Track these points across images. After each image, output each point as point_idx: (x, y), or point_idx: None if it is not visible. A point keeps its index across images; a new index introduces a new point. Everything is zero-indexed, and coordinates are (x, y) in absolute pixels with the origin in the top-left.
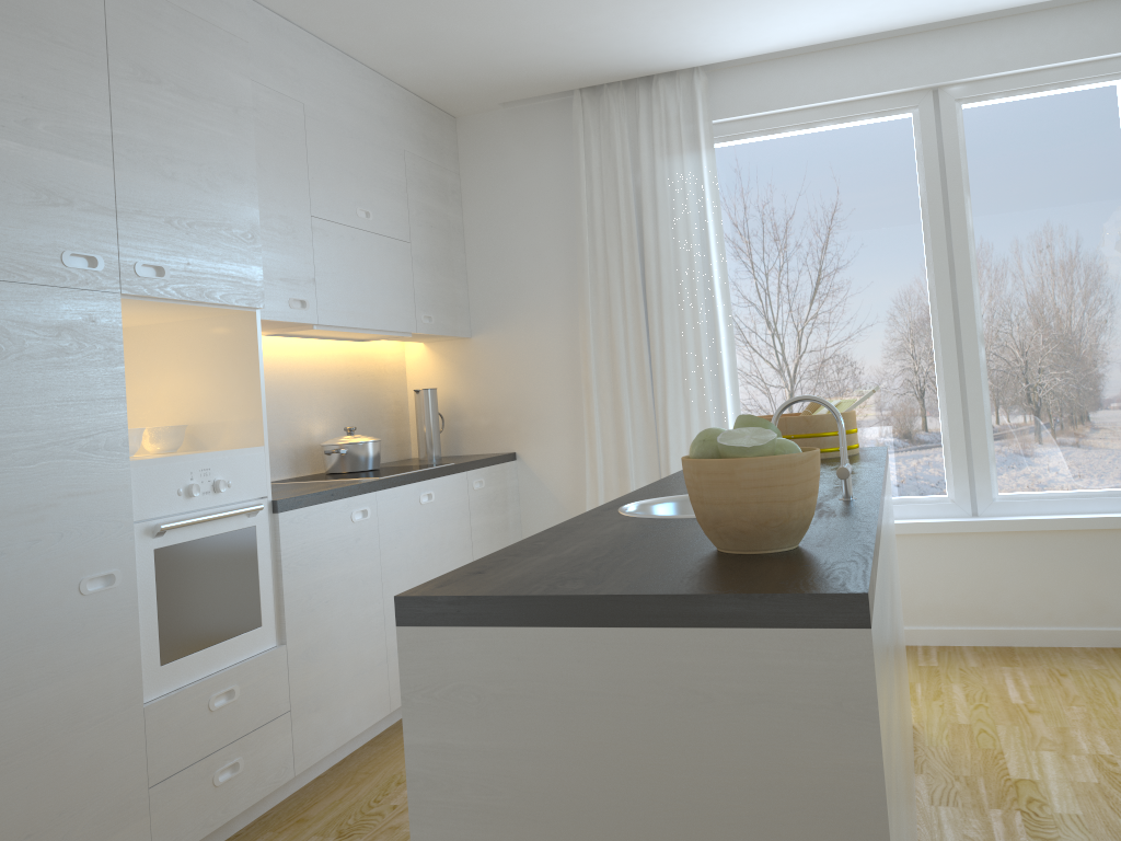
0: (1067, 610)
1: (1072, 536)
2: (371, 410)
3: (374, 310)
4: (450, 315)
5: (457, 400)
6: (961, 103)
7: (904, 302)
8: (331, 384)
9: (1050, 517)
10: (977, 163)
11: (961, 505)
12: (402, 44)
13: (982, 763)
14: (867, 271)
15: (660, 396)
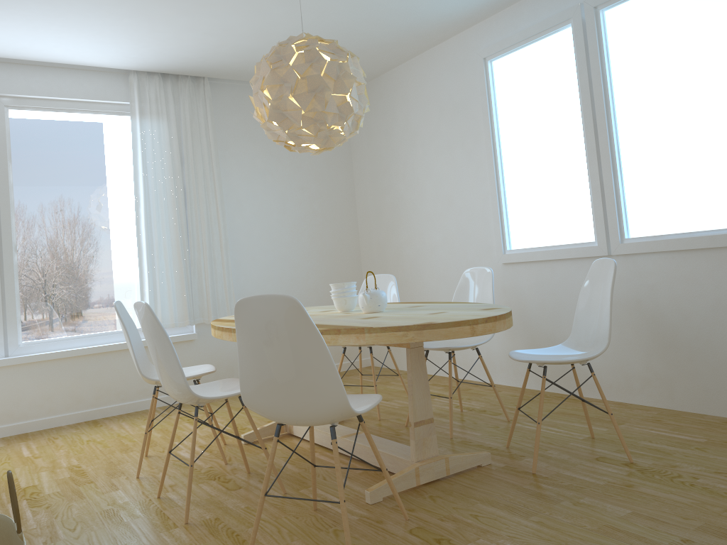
0: (61, 405)
1: (65, 361)
2: None
3: None
4: None
5: None
6: (9, 108)
7: None
8: None
9: (53, 352)
10: (17, 145)
11: None
12: None
13: (5, 486)
14: None
15: None
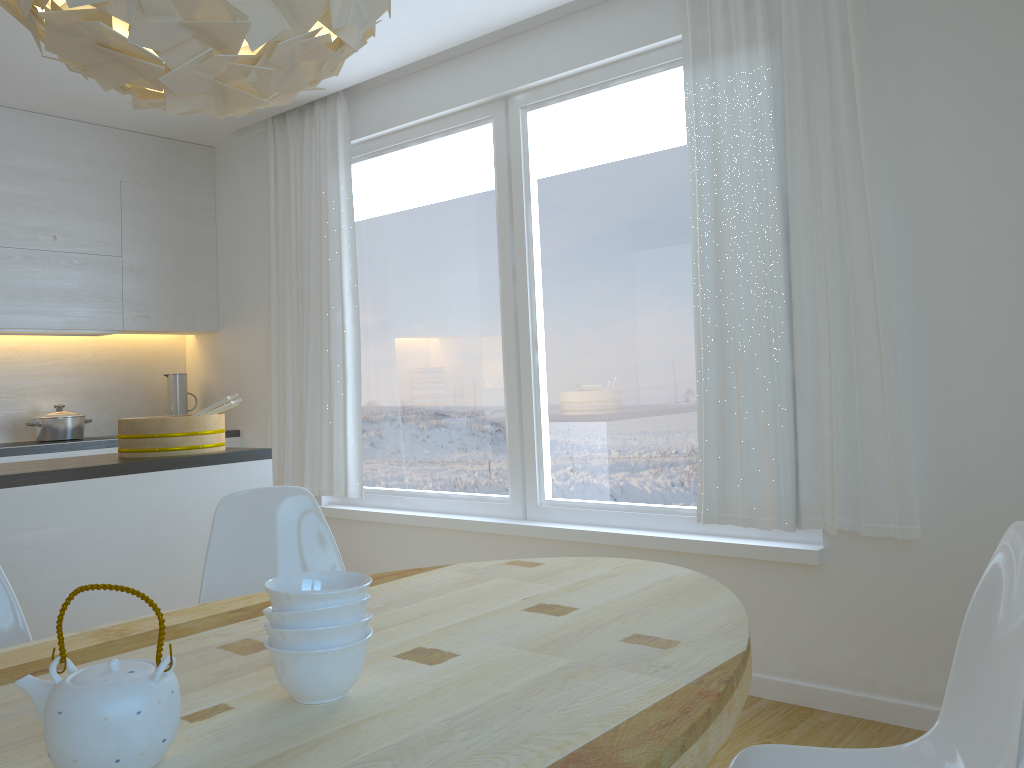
0: None
1: (585, 548)
2: (128, 390)
3: (55, 313)
4: (183, 314)
5: (210, 383)
6: (527, 110)
7: (485, 306)
8: (70, 370)
9: (567, 526)
10: (539, 169)
11: (515, 507)
12: (60, 101)
13: None
14: (461, 275)
15: (306, 388)
